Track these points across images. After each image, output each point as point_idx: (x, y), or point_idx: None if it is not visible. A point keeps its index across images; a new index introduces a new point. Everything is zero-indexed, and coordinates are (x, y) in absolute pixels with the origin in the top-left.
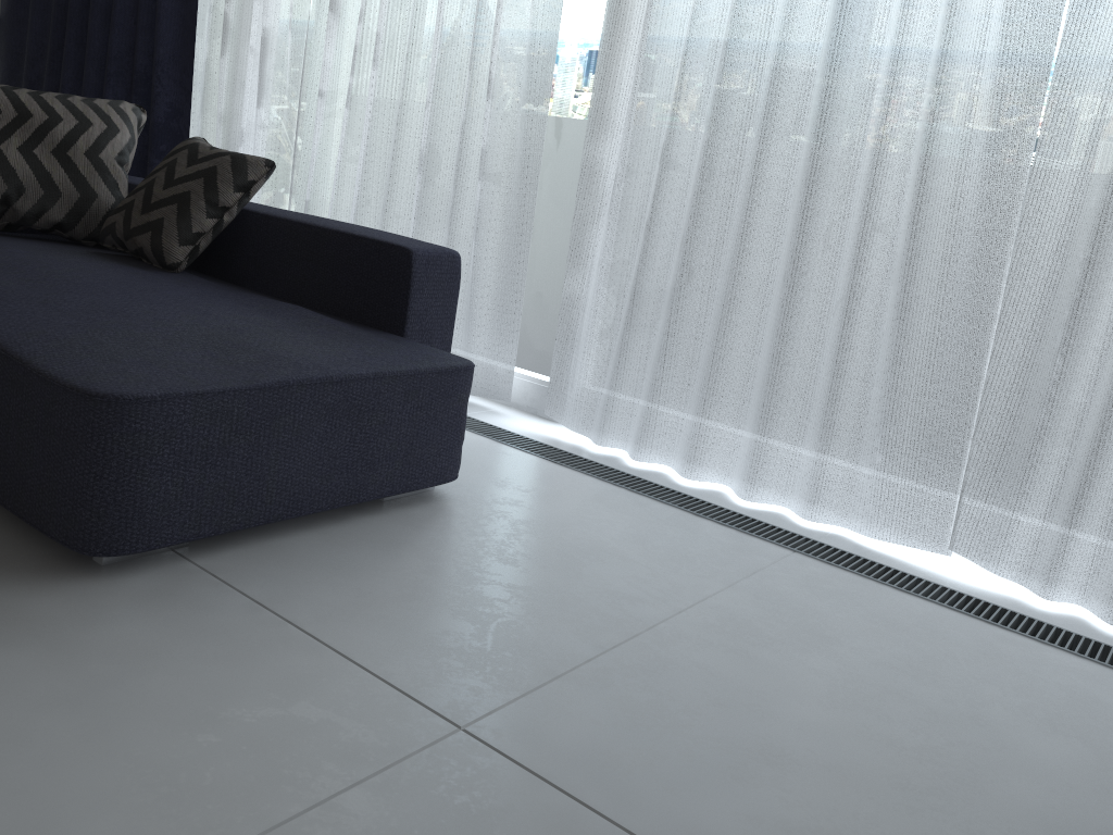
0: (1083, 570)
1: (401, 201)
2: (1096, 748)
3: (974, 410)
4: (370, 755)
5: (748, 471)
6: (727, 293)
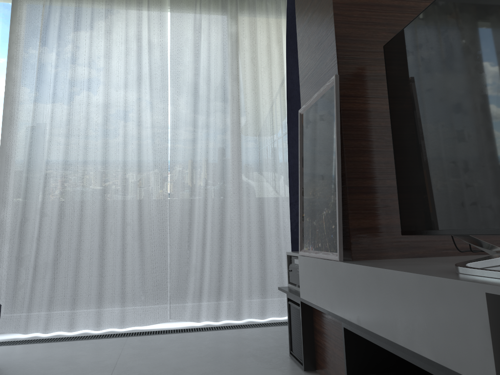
0: (205, 310)
1: None
2: (234, 342)
3: (168, 273)
4: None
5: (97, 319)
6: (77, 256)
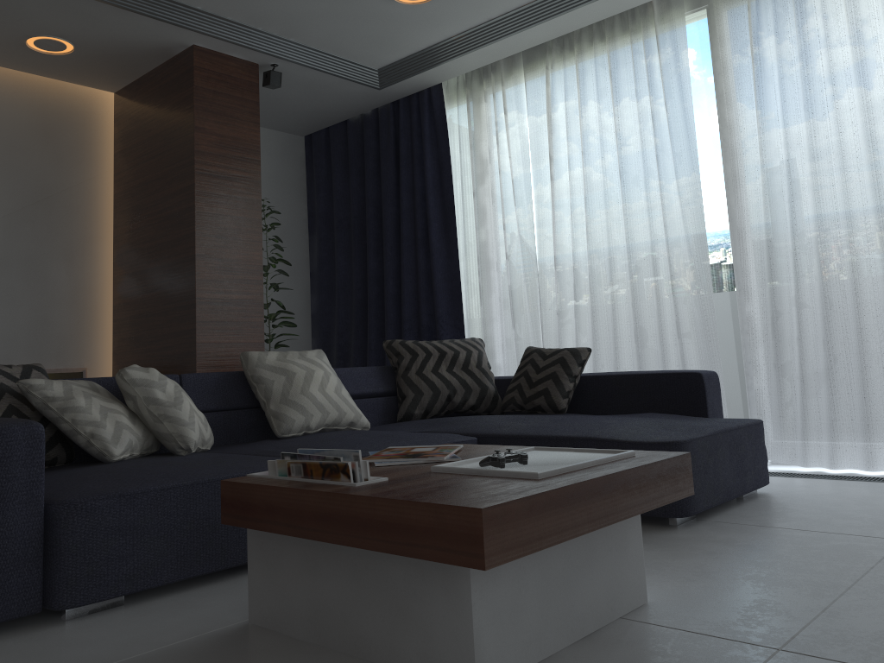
0: None
1: (625, 361)
2: None
3: None
4: (881, 547)
5: None
6: (861, 363)
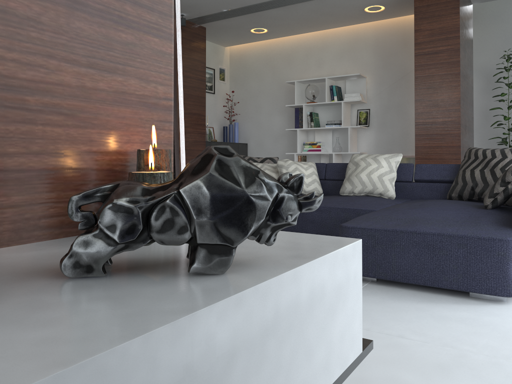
0: None
1: None
2: None
3: None
4: None
5: None
6: None
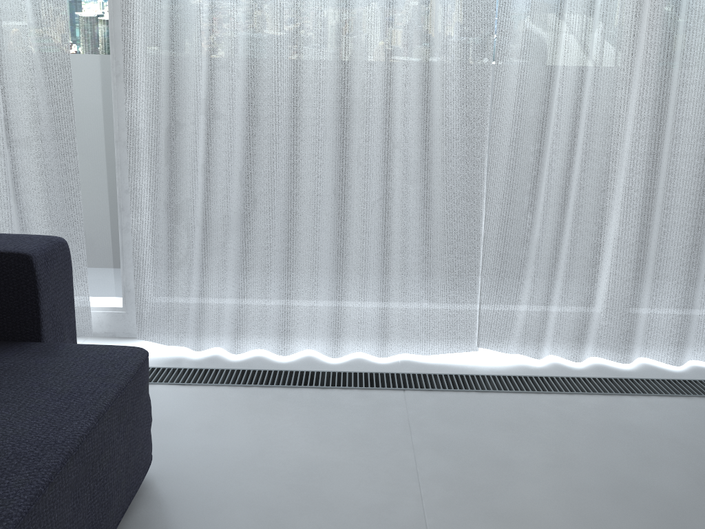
0: (551, 334)
1: None
2: (676, 465)
3: (479, 256)
4: None
5: (333, 337)
6: (290, 210)
